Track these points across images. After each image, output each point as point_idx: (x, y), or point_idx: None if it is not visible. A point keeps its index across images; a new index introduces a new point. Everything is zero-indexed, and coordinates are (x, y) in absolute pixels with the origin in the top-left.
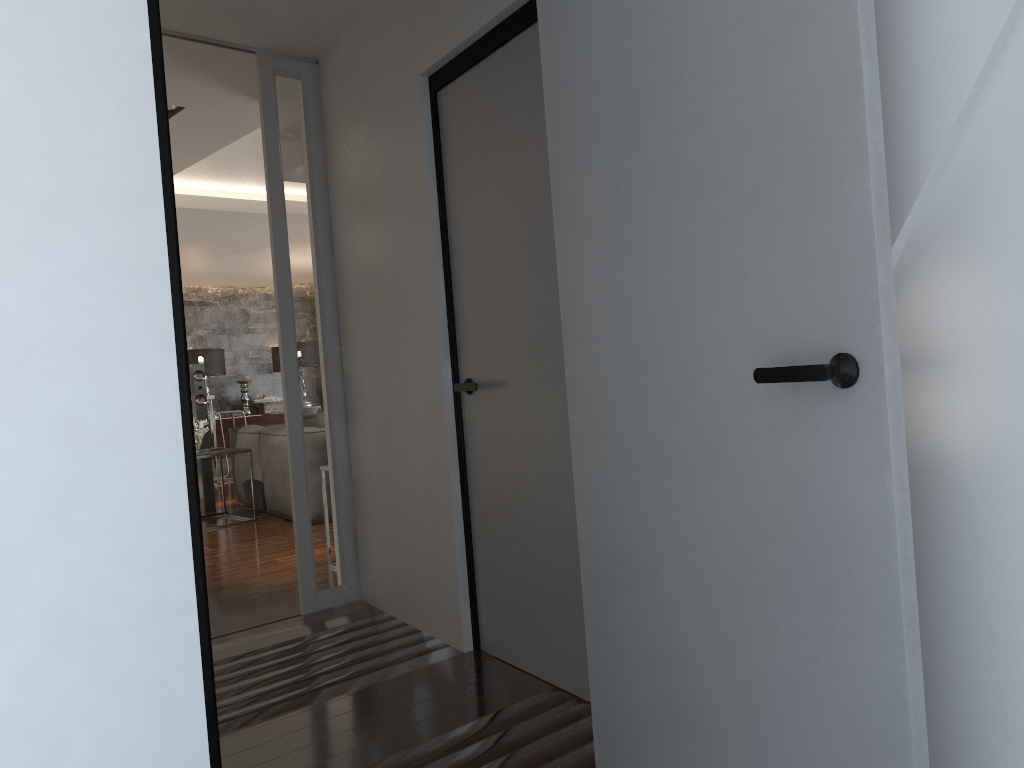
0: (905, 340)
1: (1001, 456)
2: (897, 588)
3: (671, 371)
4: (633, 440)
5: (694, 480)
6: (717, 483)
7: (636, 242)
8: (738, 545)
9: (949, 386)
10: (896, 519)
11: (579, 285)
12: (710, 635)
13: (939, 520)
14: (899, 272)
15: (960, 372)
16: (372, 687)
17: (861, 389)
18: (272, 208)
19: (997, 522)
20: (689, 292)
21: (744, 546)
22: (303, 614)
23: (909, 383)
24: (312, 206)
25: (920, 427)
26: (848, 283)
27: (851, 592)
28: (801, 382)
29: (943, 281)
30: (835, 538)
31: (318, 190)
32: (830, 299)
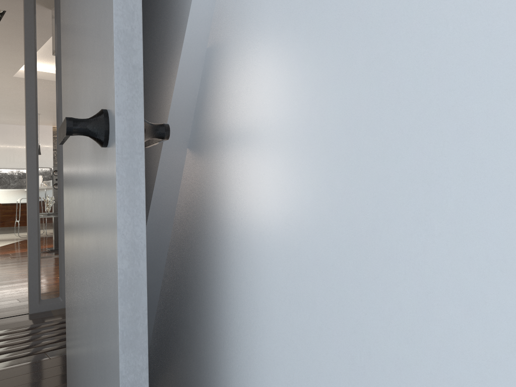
0: (211, 111)
1: (253, 228)
2: (119, 366)
3: (76, 145)
4: (71, 205)
5: (80, 239)
6: (83, 242)
7: (71, 40)
8: (87, 299)
9: (230, 154)
10: (119, 289)
11: (64, 84)
12: (83, 375)
13: (223, 291)
14: (210, 44)
15: (235, 139)
16: (6, 370)
17: (110, 147)
18: (26, 65)
19: (251, 299)
20: (79, 74)
21: (88, 301)
22: (29, 313)
23: (213, 154)
24: (56, 66)
25: (217, 197)
26: (107, 34)
27: (108, 361)
28: (98, 145)
29: (229, 45)
30: (105, 303)
31: (60, 57)
32: (103, 56)
